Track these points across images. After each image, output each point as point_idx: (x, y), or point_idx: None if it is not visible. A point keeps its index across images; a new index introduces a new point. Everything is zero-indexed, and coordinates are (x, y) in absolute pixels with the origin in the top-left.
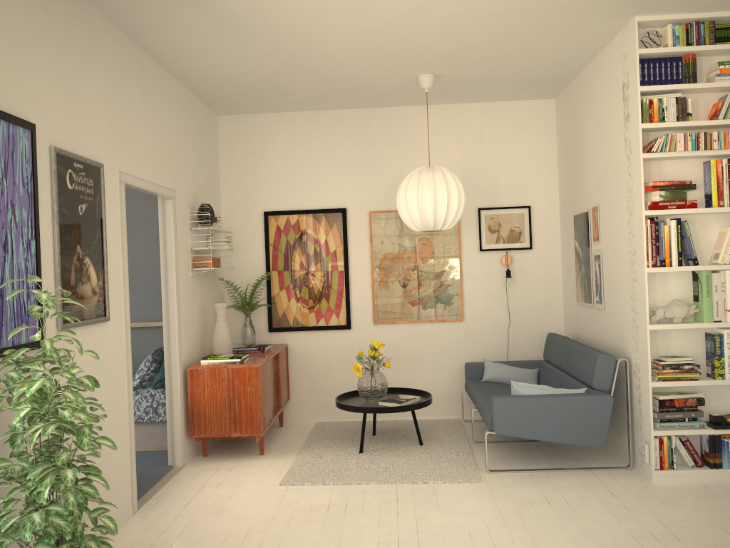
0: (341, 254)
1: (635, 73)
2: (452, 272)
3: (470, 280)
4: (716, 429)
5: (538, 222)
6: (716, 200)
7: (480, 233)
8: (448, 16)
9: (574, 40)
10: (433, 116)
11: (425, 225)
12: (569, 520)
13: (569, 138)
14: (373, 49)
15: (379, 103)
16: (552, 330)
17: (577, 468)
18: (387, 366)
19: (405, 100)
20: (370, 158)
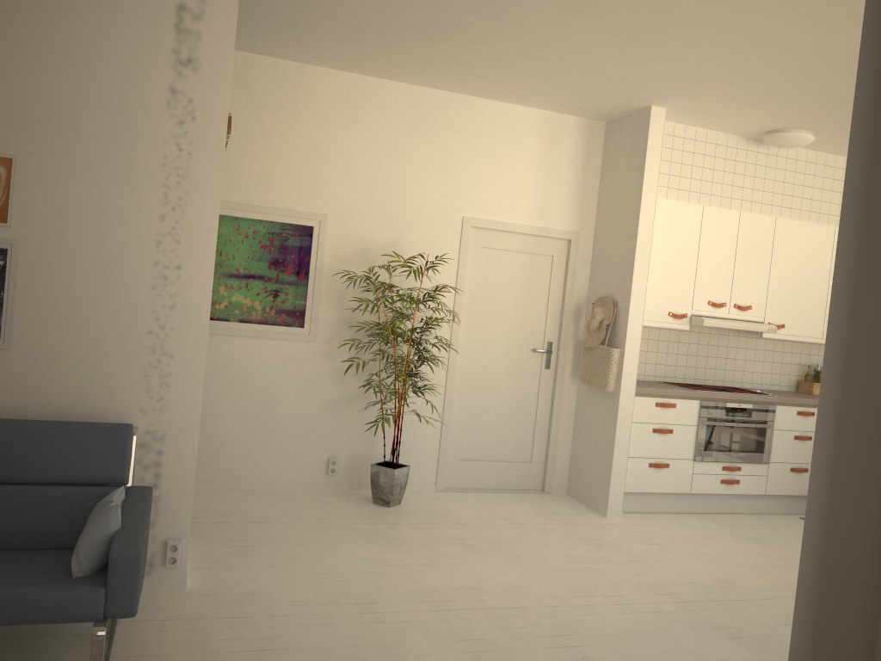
0: None
1: (232, 13)
2: None
3: None
4: None
5: None
6: None
7: None
8: None
9: None
10: None
11: None
12: (332, 653)
13: None
14: None
15: None
16: None
17: (110, 627)
18: None
19: None
20: None
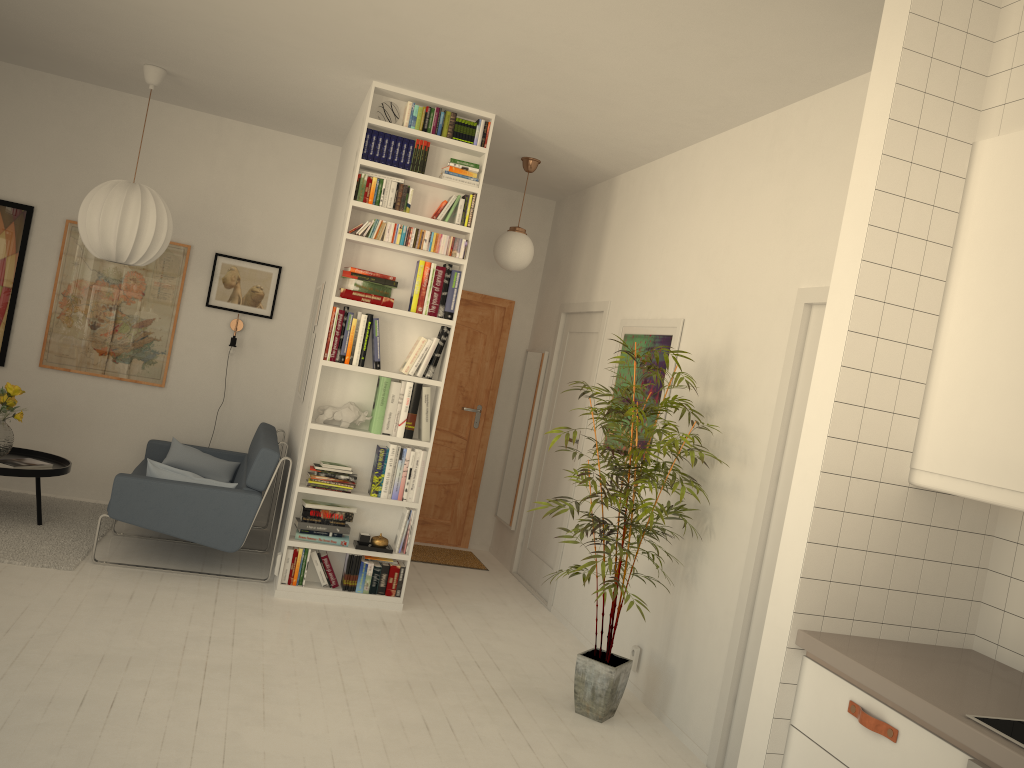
0: (12, 265)
1: (361, 143)
2: (163, 323)
3: (186, 340)
4: (357, 548)
5: (288, 288)
6: (416, 305)
7: (212, 284)
8: (145, 8)
9: (320, 85)
10: (184, 123)
11: (105, 253)
12: (134, 616)
13: (335, 198)
14: (63, 14)
15: (110, 84)
16: (276, 421)
17: (207, 573)
18: (18, 418)
19: (146, 92)
20: (84, 151)
